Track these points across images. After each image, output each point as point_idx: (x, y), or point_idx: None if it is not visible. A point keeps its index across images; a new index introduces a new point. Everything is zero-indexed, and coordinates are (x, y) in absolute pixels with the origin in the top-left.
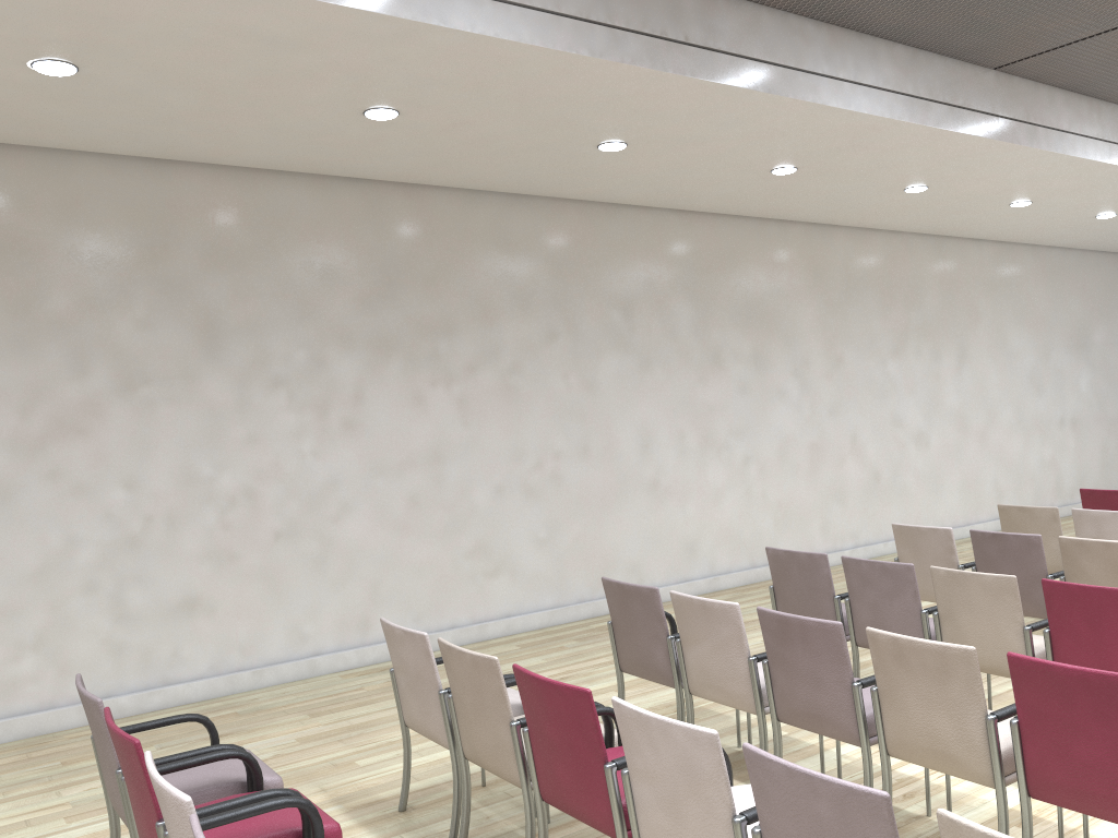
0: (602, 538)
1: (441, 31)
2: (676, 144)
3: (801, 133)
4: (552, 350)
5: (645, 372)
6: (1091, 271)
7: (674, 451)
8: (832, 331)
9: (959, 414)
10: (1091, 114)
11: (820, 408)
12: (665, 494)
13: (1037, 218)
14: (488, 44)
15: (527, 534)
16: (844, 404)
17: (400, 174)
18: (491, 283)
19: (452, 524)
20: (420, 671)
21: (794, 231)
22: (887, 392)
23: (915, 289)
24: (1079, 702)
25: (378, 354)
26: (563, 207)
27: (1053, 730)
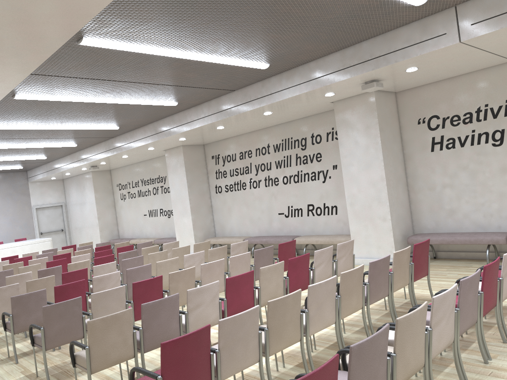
0: None
1: None
2: None
3: None
4: None
5: None
6: None
7: None
8: None
9: None
10: None
11: None
12: None
13: None
14: None
15: None
16: None
17: None
18: None
19: None
20: (13, 295)
21: None
22: None
23: None
24: (105, 261)
25: None
26: None
27: None
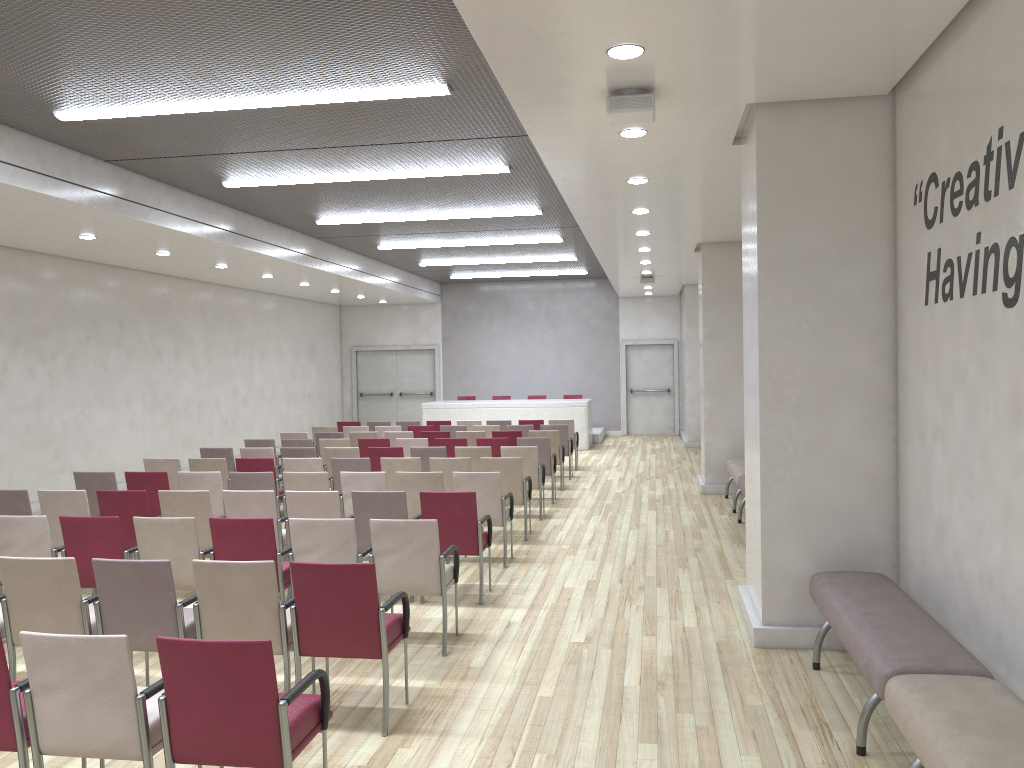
0: (109, 452)
1: (168, 229)
2: (191, 256)
3: (247, 259)
4: (89, 346)
5: (129, 360)
6: (317, 313)
7: (140, 404)
8: (208, 341)
9: (261, 389)
10: (345, 256)
11: (203, 383)
12: (136, 429)
13: (306, 289)
14: (177, 232)
15: (77, 448)
16: (213, 381)
17: (36, 248)
18: (63, 307)
19: (45, 442)
20: (172, 474)
21: (193, 285)
22: (231, 375)
23: (243, 319)
24: (386, 456)
25: (14, 345)
26: (95, 267)
27: (378, 466)
